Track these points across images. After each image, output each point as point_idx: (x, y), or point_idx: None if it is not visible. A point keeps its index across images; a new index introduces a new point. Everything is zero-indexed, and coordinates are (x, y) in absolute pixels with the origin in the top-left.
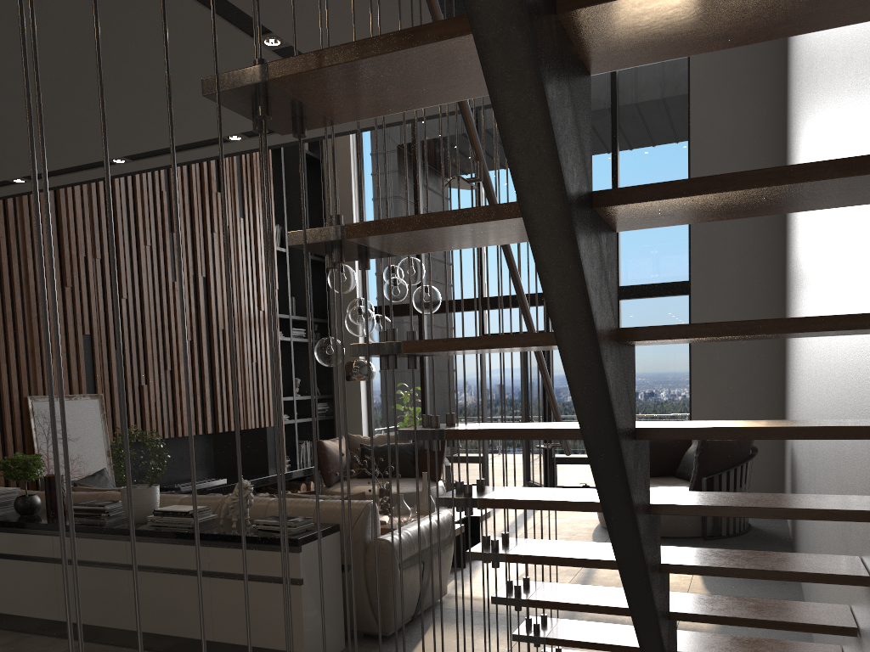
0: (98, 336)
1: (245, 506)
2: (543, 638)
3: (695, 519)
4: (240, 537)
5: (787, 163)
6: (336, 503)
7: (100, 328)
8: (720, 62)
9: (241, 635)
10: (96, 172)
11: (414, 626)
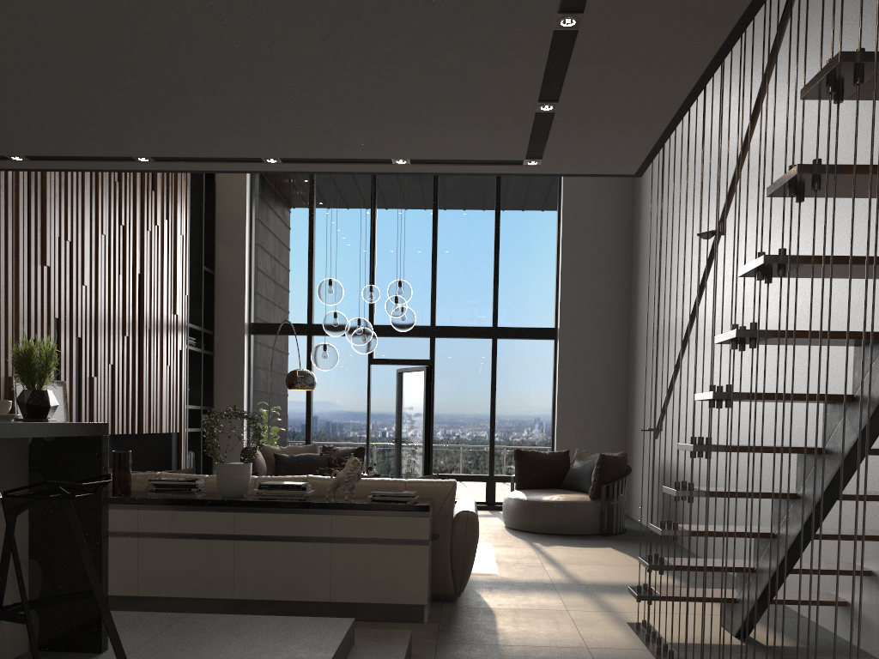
0: (63, 321)
1: (356, 480)
2: (672, 566)
3: (595, 519)
4: (368, 505)
5: (640, 243)
6: (425, 481)
7: (65, 313)
8: None
9: (362, 594)
10: (231, 165)
11: (464, 592)
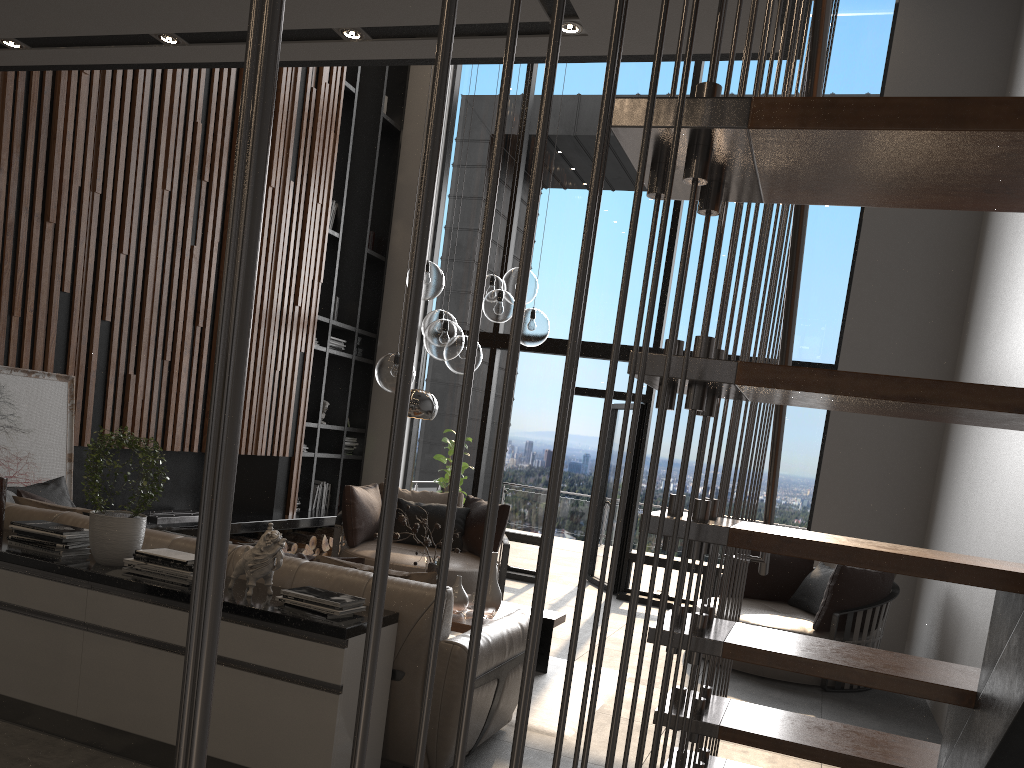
0: (80, 298)
1: (270, 567)
2: None
3: None
4: (259, 612)
5: (985, 241)
6: (398, 583)
7: (85, 288)
8: None
9: (238, 750)
10: (130, 53)
11: (470, 764)
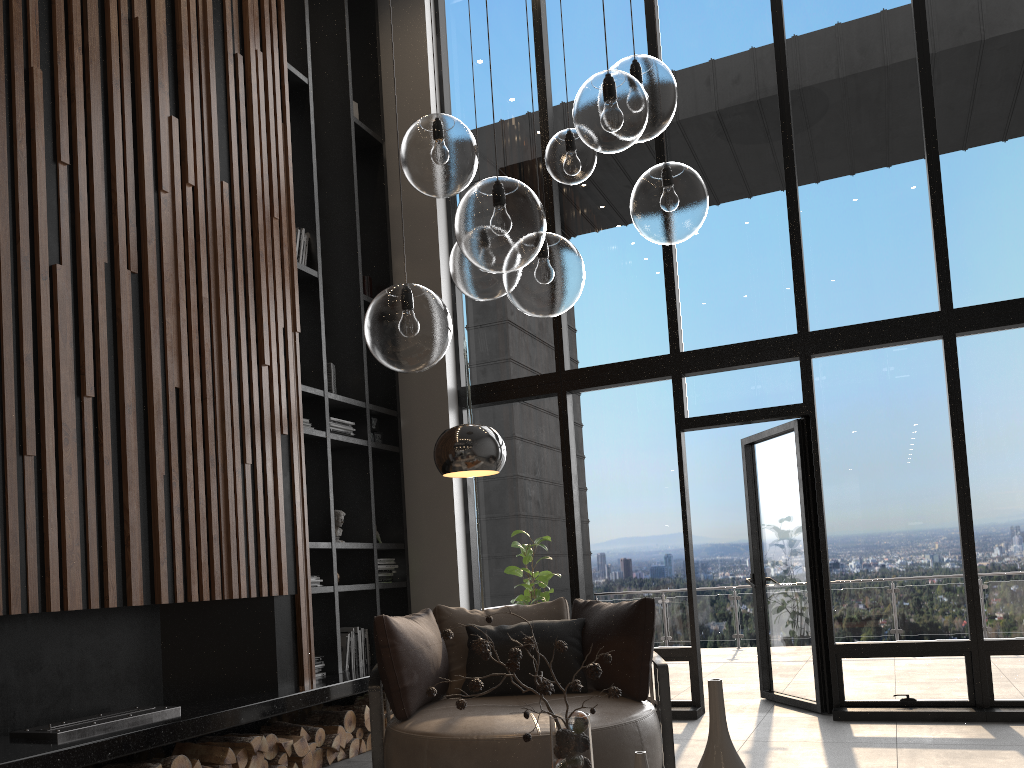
0: None
1: None
2: None
3: None
4: None
5: None
6: None
7: None
8: None
9: None
10: None
11: None
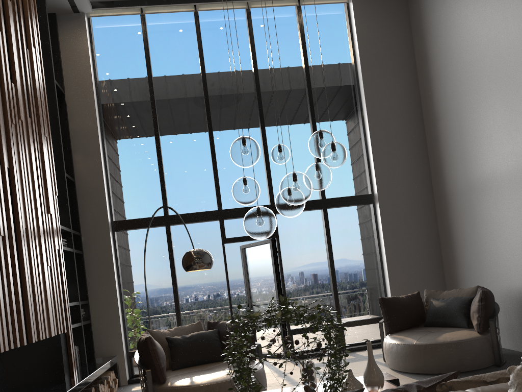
0: None
1: None
2: None
3: (489, 352)
4: None
5: (437, 115)
6: None
7: None
8: (377, 53)
9: None
10: None
11: None
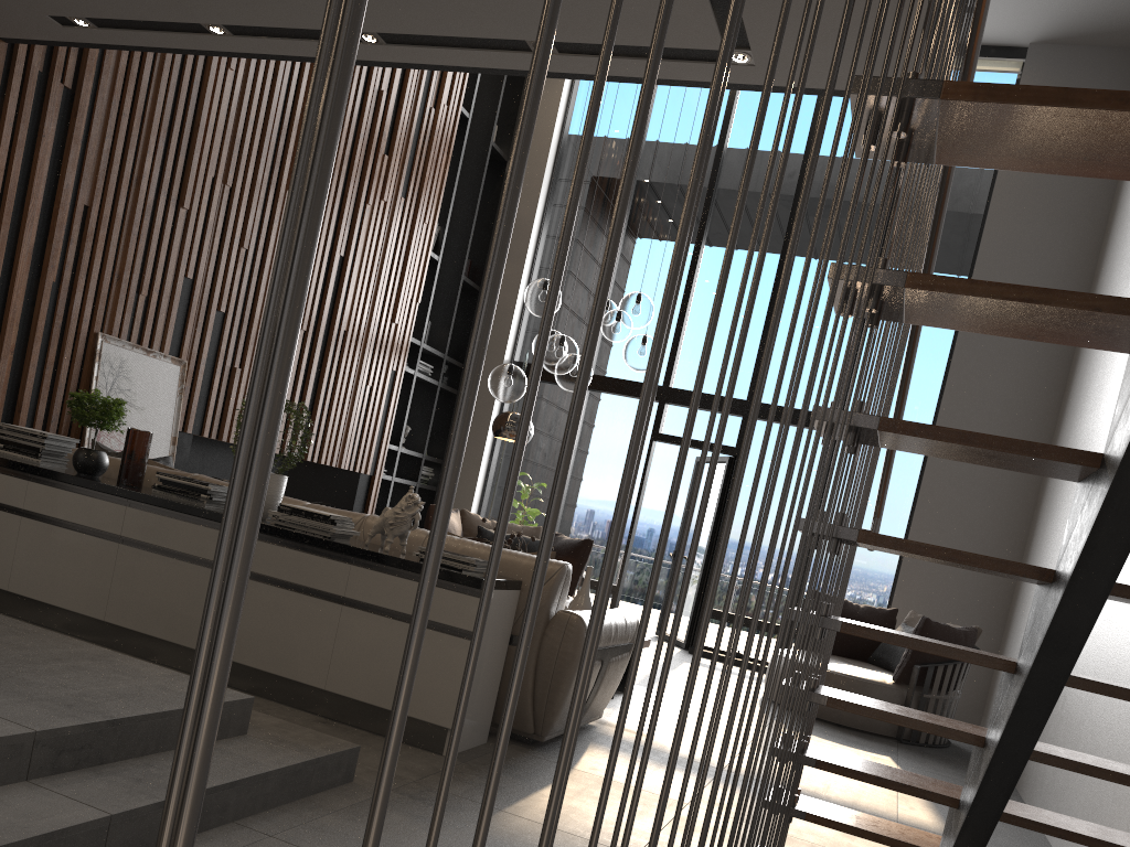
0: (200, 285)
1: (408, 526)
2: (812, 760)
3: None
4: (400, 561)
5: None
6: (522, 555)
7: (206, 277)
8: (1036, 178)
9: (367, 689)
10: None
11: None
